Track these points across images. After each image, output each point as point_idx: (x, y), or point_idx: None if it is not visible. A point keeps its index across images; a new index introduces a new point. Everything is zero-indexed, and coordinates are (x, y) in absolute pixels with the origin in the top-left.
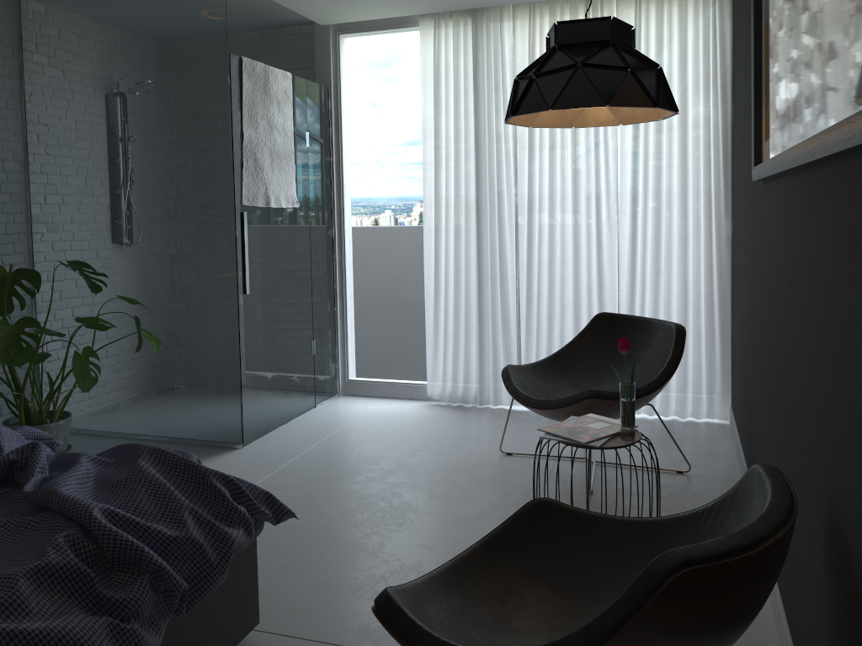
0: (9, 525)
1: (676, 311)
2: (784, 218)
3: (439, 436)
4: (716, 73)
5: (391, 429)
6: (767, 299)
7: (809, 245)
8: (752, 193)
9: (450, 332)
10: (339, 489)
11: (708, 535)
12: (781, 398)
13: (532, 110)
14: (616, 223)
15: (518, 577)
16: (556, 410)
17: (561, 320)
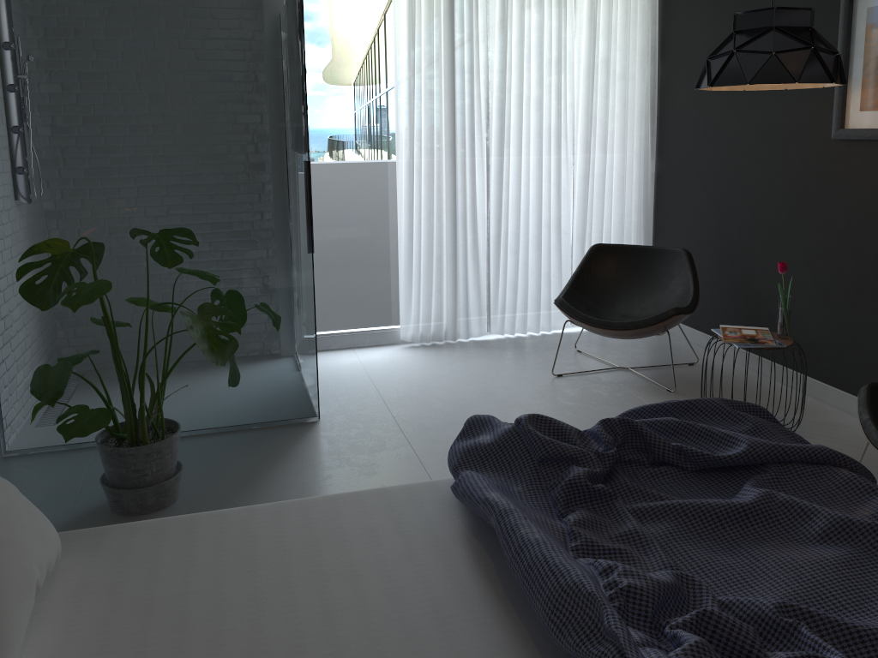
0: (762, 484)
1: (612, 238)
2: None
3: (476, 373)
4: (650, 38)
5: (421, 375)
6: (858, 225)
7: None
8: (783, 145)
9: (421, 275)
10: None
11: None
12: None
13: (773, 81)
14: (572, 164)
15: None
16: (643, 329)
17: (525, 254)
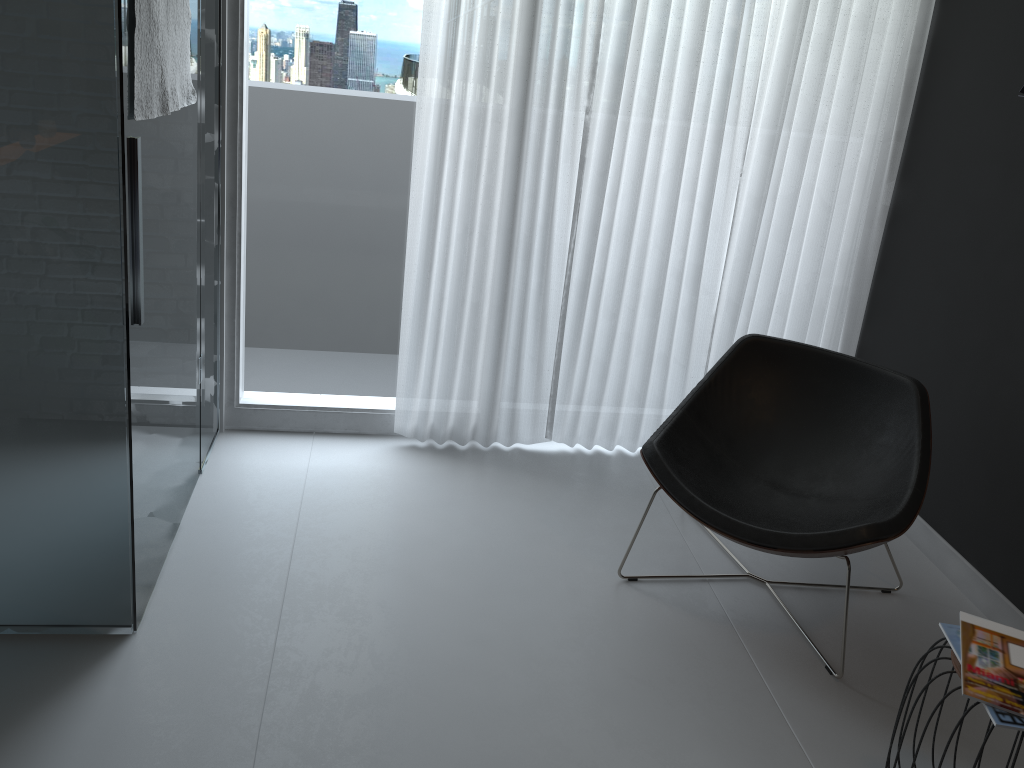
0: None
1: (791, 310)
2: None
3: (486, 541)
4: None
5: (388, 528)
6: None
7: None
8: None
9: (442, 331)
10: (439, 753)
11: None
12: None
13: None
14: (738, 175)
15: None
16: (798, 554)
17: (630, 320)
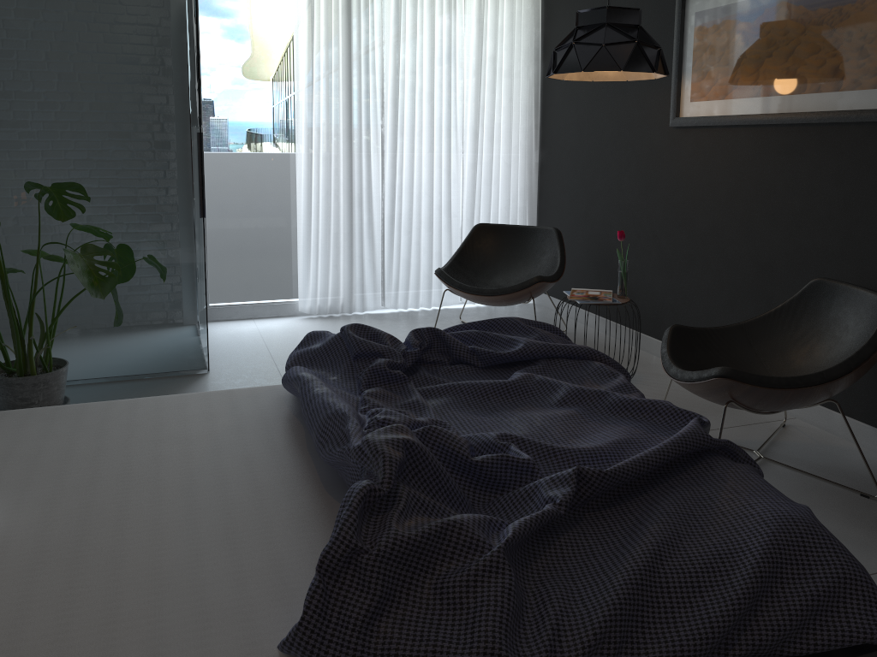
0: (530, 372)
1: (499, 222)
2: (750, 150)
3: None
4: (534, 40)
5: None
6: (690, 202)
7: (819, 164)
8: (636, 133)
9: (319, 251)
10: None
11: (785, 321)
12: (737, 256)
13: (603, 69)
14: (461, 153)
15: (695, 368)
16: (510, 295)
17: (418, 234)
